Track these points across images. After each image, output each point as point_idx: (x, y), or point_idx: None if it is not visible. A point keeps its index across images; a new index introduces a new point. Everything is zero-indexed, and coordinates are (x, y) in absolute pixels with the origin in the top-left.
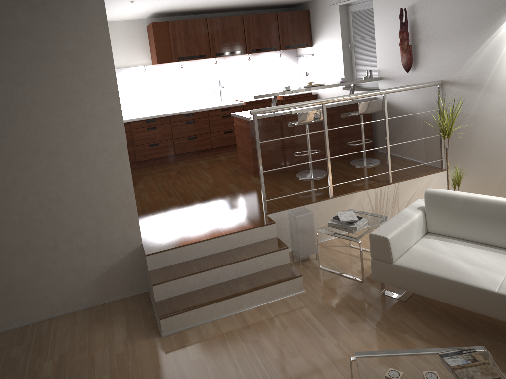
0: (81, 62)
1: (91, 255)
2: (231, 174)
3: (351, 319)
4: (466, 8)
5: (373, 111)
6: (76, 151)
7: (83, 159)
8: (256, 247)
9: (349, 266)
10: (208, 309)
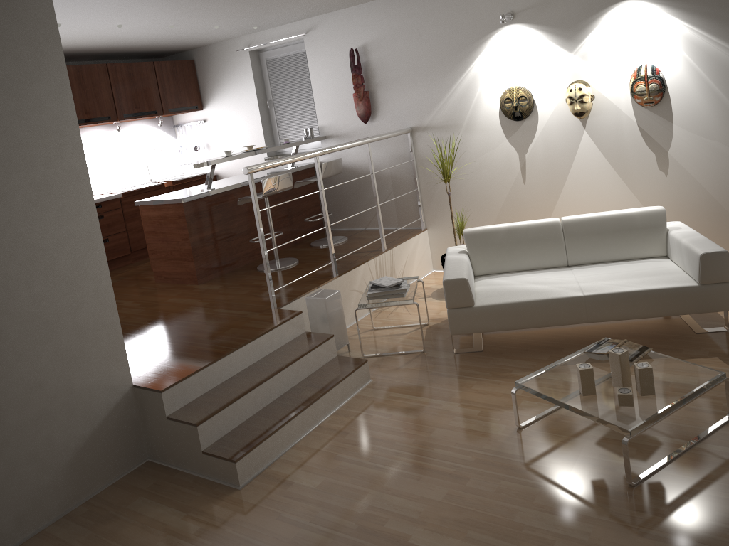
0: (24, 96)
1: (59, 423)
2: (155, 291)
3: (449, 382)
4: (434, 45)
5: (336, 174)
6: (24, 244)
7: (37, 257)
8: (294, 347)
9: (394, 344)
10: (285, 430)
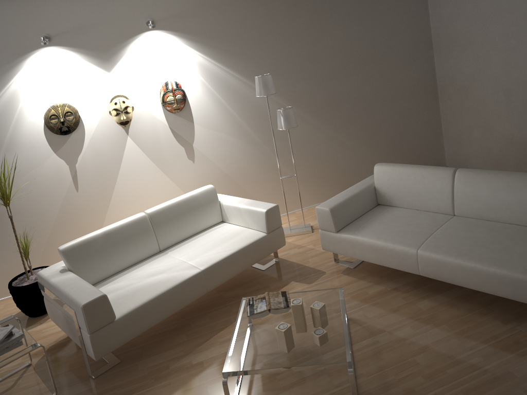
0: None
1: None
2: None
3: None
4: None
5: None
6: None
7: None
8: None
9: None
10: None
